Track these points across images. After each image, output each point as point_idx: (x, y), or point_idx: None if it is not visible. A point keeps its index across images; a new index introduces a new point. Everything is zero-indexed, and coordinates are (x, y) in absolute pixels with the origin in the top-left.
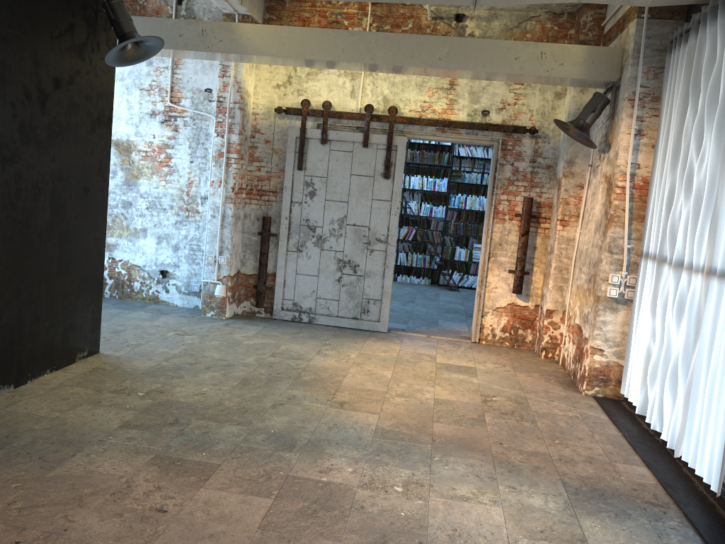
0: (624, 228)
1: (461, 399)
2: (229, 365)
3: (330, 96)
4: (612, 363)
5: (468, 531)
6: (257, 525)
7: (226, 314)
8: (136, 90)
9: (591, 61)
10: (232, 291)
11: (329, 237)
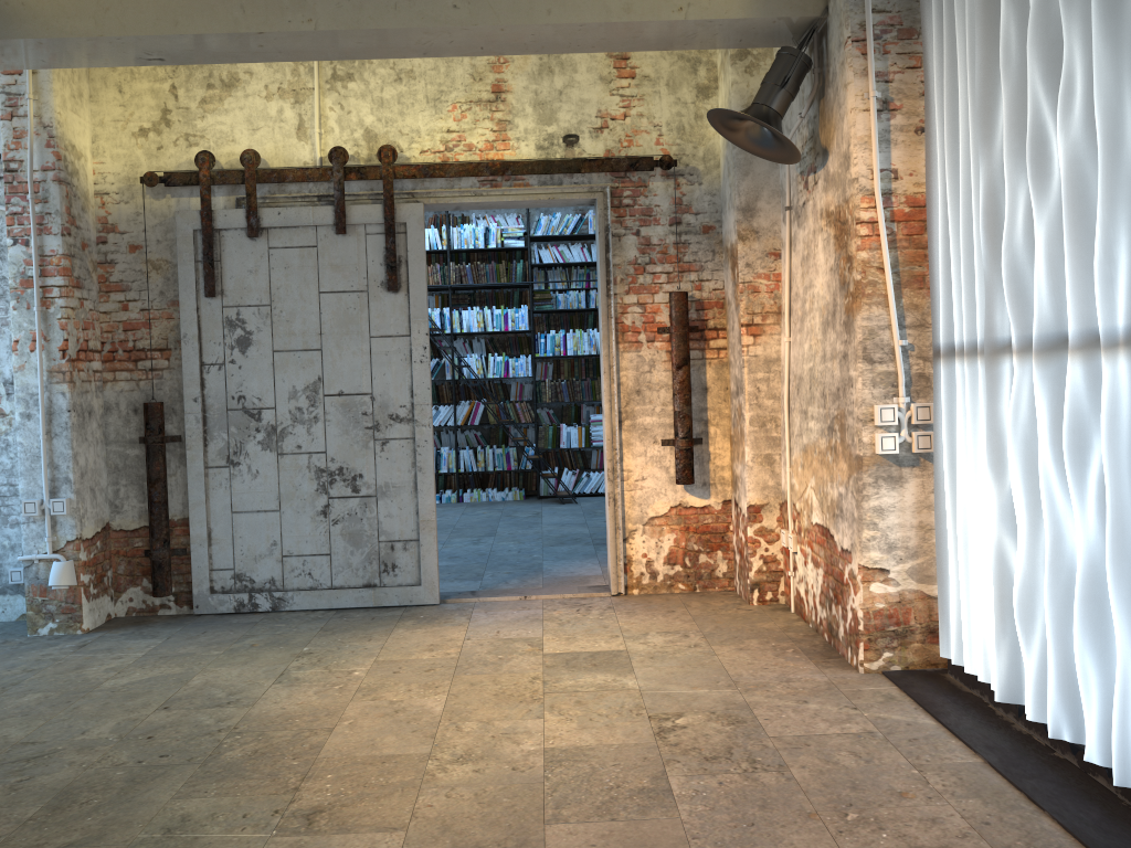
0: (887, 306)
1: (607, 740)
2: (39, 755)
3: (255, 141)
4: (909, 594)
5: None
6: None
7: (83, 622)
8: None
9: None
10: (95, 571)
11: (292, 427)
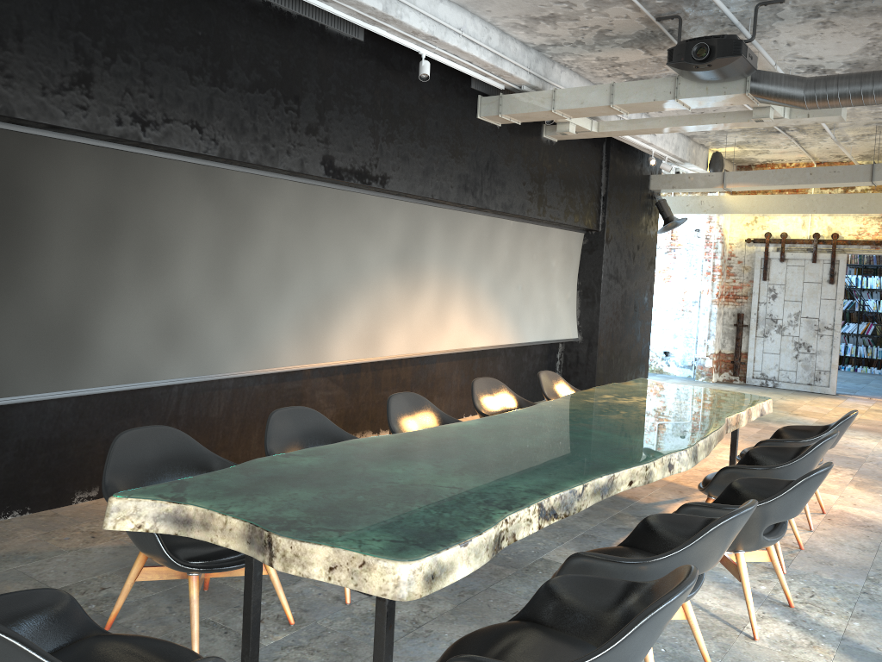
0: None
1: (877, 420)
2: None
3: (786, 229)
4: None
5: (855, 443)
6: (755, 432)
7: (712, 379)
8: None
9: None
10: (716, 364)
11: (787, 326)
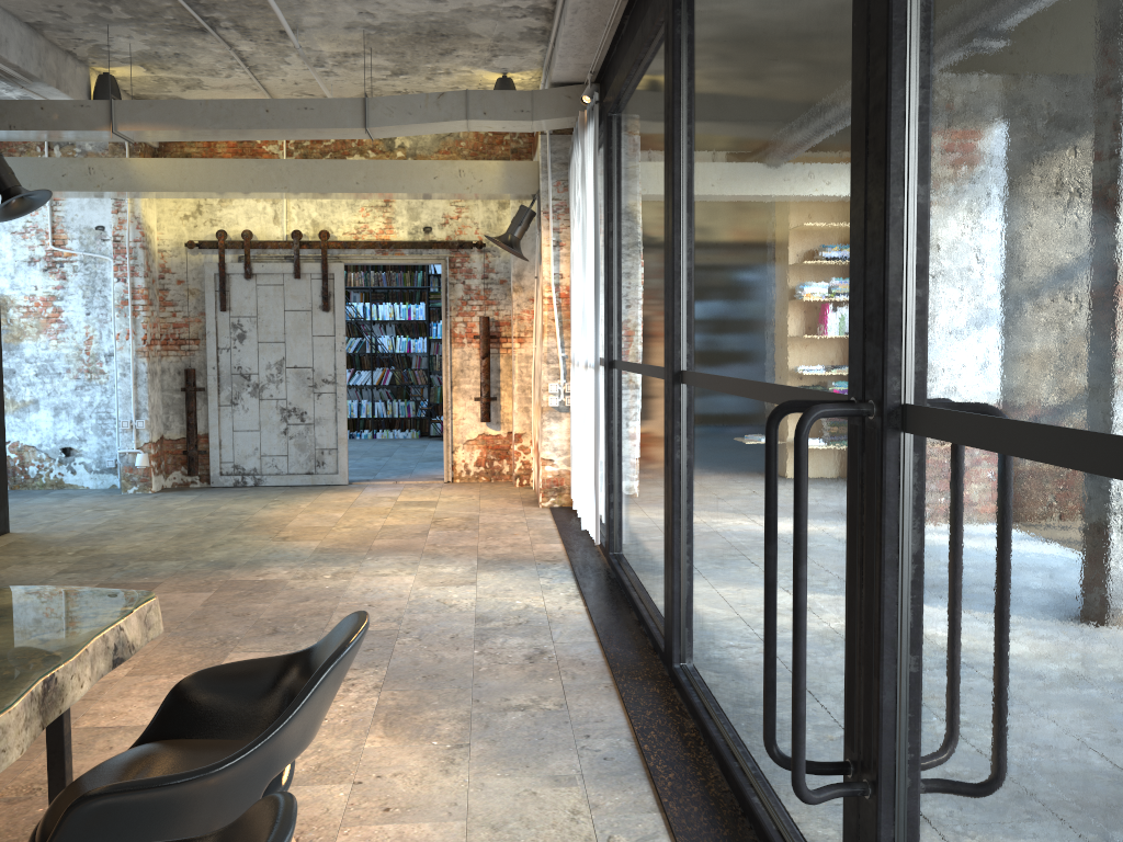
0: (556, 337)
1: (410, 523)
2: (162, 526)
3: (250, 224)
4: (563, 471)
5: (380, 588)
6: (200, 604)
7: (152, 487)
8: (7, 234)
9: (509, 176)
10: (157, 460)
11: (268, 384)
